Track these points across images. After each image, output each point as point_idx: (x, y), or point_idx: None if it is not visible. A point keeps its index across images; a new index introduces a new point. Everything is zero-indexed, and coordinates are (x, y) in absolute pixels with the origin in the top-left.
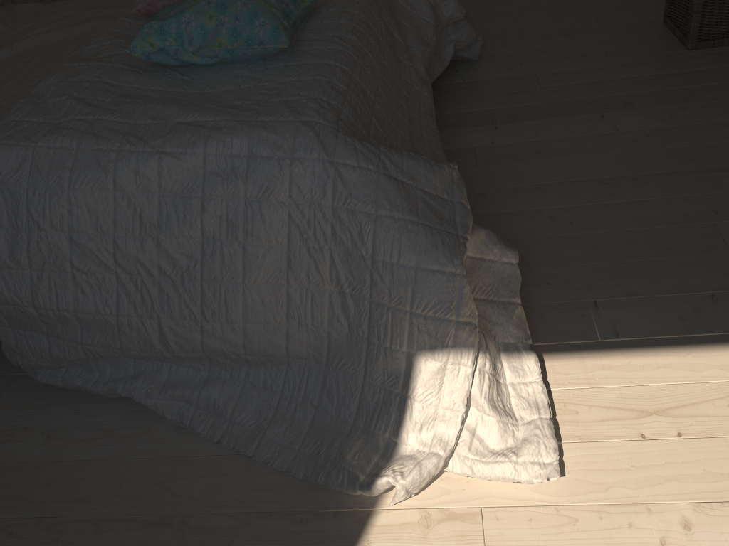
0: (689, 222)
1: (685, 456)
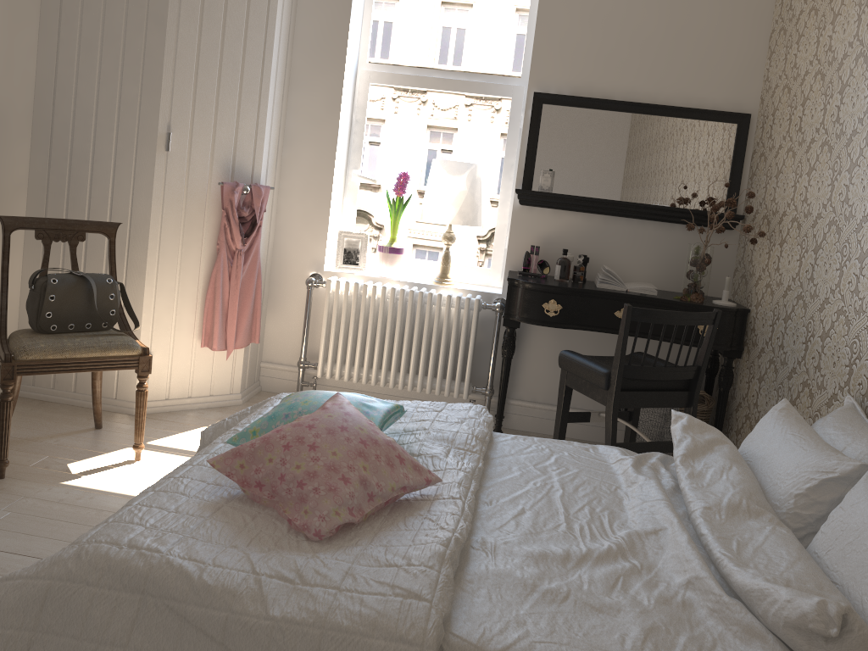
0: (0, 530)
1: (159, 470)
